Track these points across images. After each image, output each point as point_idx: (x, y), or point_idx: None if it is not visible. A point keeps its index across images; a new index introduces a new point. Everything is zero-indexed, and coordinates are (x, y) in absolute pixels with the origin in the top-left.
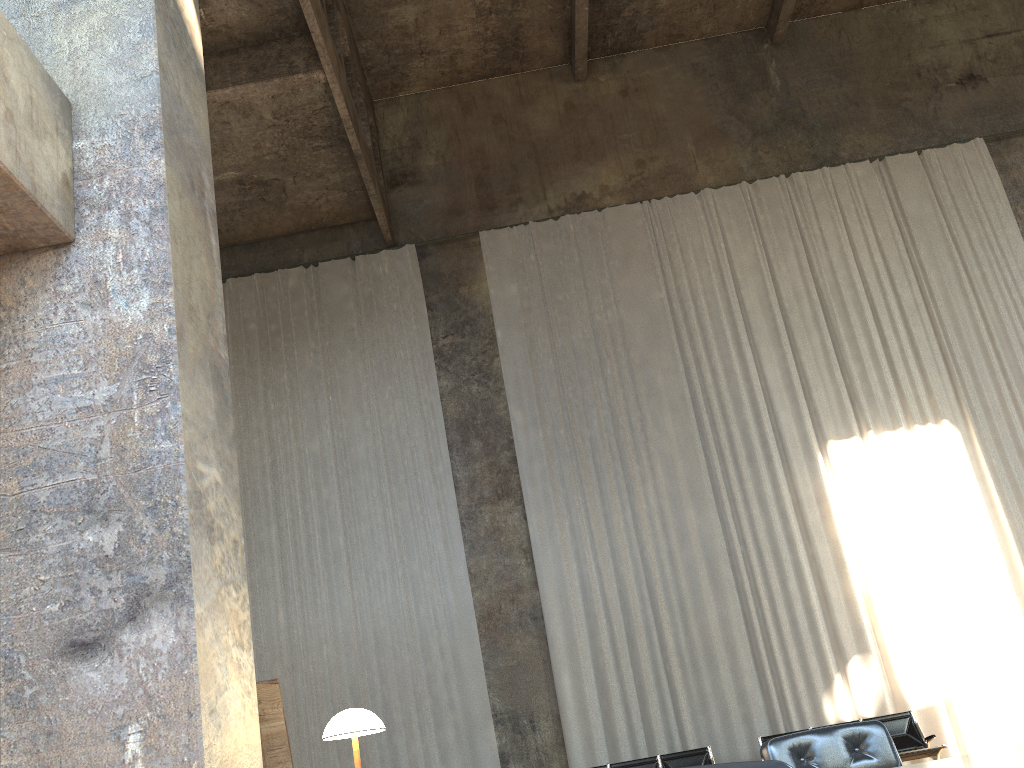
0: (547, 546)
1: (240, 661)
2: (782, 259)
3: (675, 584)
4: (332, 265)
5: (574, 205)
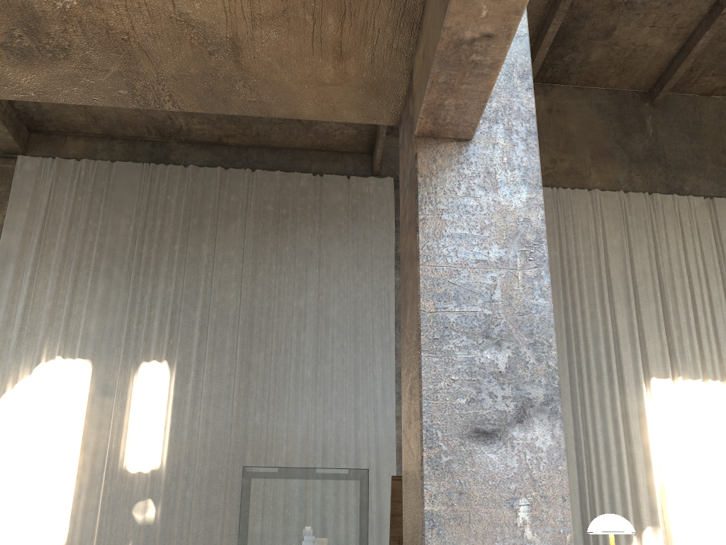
0: None
1: None
2: (638, 248)
3: None
4: (333, 178)
5: None
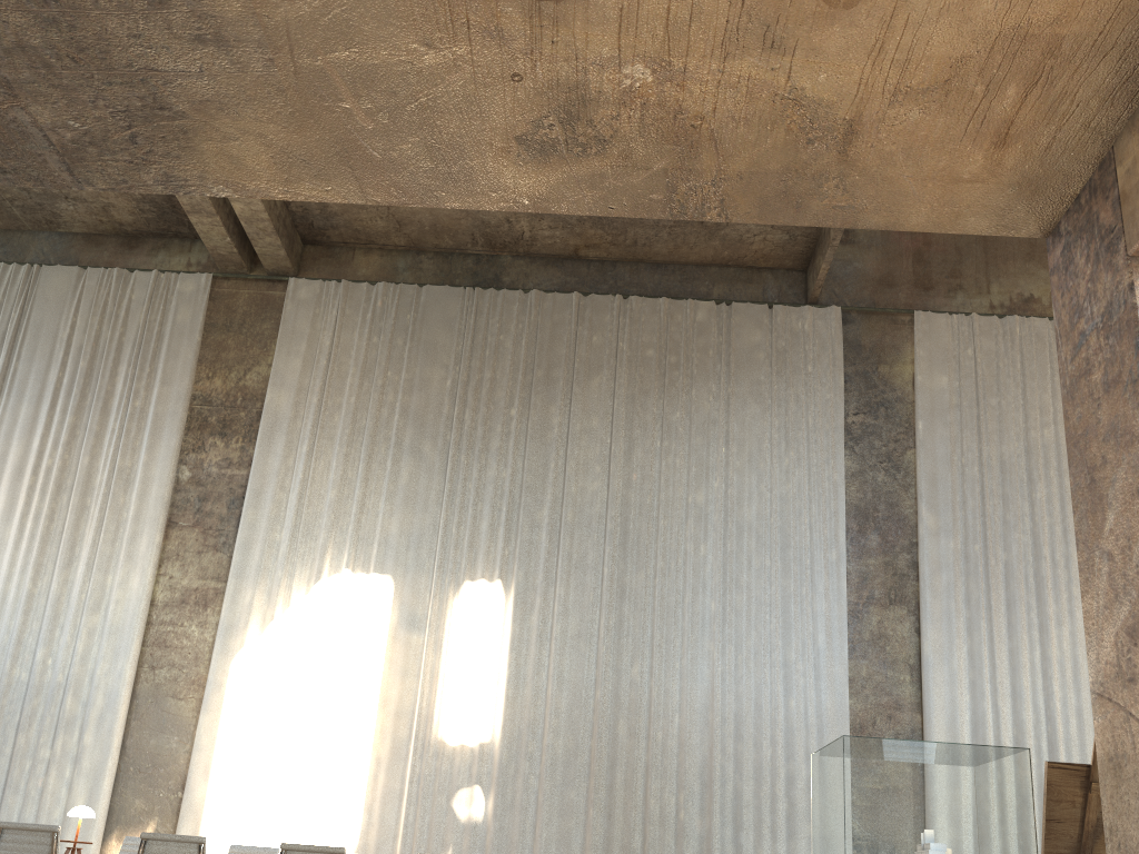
0: (941, 668)
1: None
2: None
3: (1079, 745)
4: (747, 308)
5: (1019, 306)
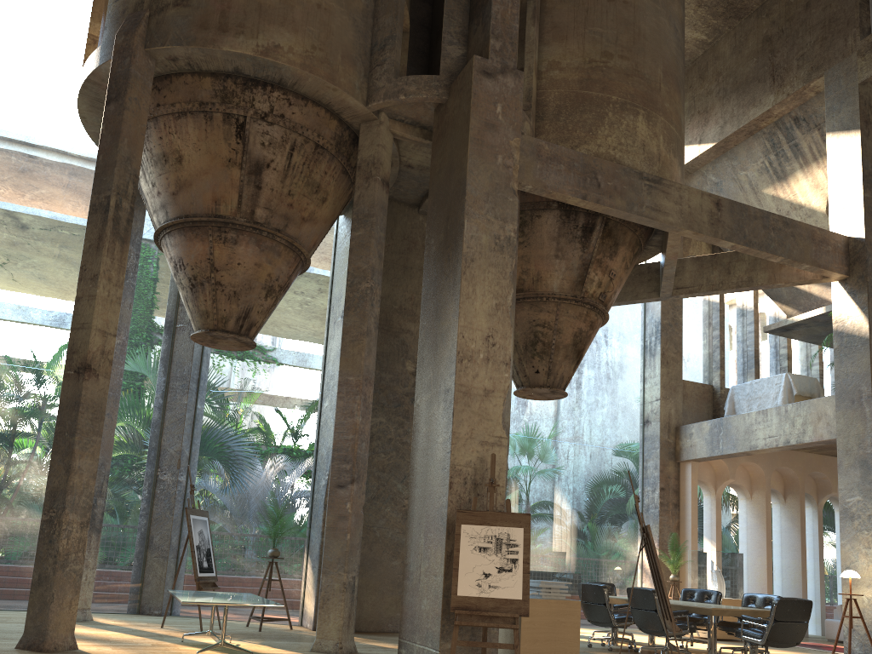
0: None
1: (867, 552)
2: None
3: None
4: None
5: None
